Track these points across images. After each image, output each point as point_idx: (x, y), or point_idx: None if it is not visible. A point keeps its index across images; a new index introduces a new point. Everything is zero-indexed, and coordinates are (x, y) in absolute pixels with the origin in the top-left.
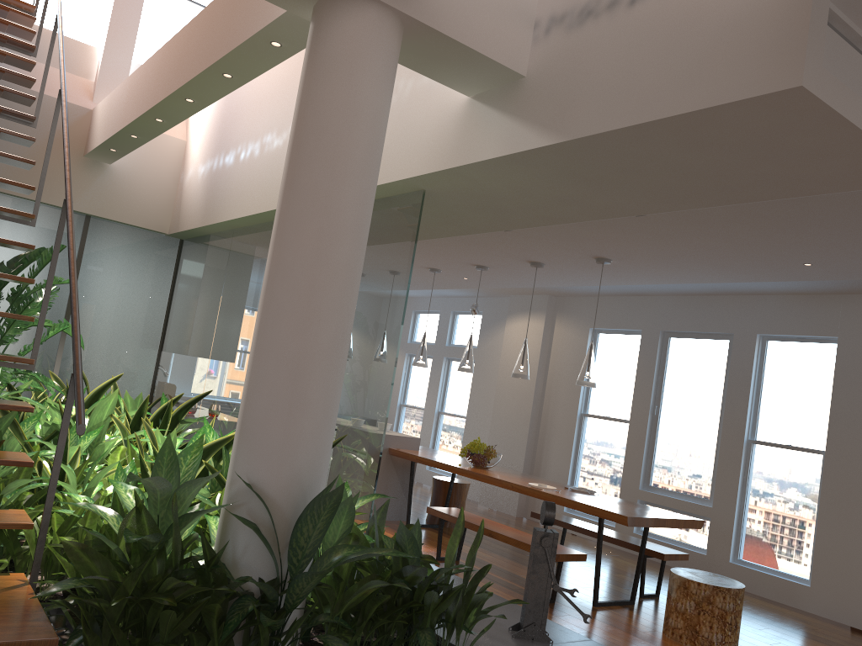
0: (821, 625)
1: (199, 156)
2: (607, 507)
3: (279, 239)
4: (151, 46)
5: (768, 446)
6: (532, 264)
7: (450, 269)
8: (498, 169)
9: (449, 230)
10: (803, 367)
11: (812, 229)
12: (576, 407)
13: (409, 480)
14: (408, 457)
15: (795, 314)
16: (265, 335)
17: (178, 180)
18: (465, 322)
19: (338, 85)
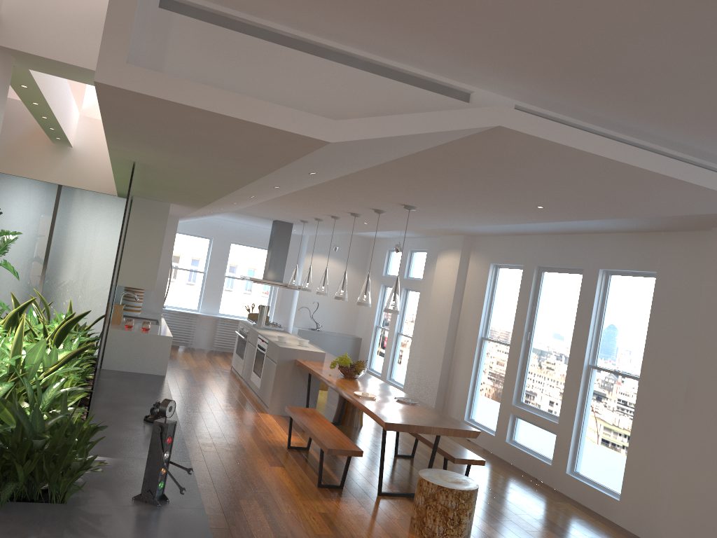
0: (609, 535)
1: None
2: (387, 414)
3: None
4: None
5: (603, 371)
6: (374, 211)
7: (343, 216)
8: (127, 146)
9: (216, 188)
10: (634, 299)
11: (479, 177)
12: (477, 331)
13: (307, 385)
14: (303, 367)
15: (628, 250)
16: None
17: None
18: (418, 258)
19: None
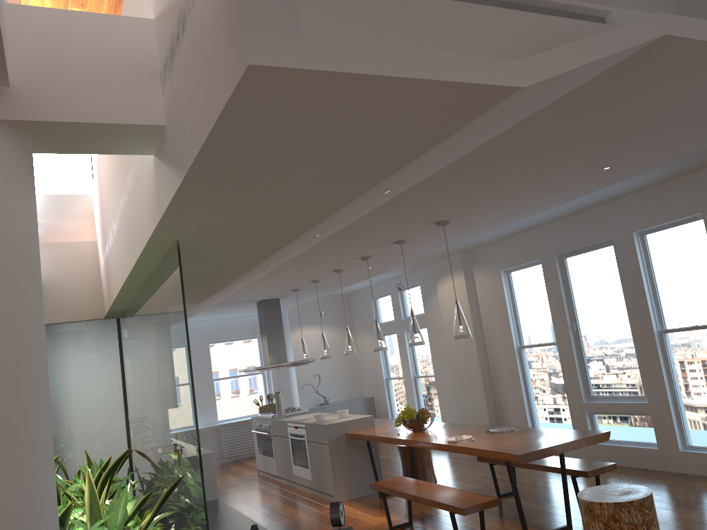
0: None
1: (101, 250)
2: (507, 447)
3: None
4: (72, 173)
5: (678, 331)
6: (395, 244)
7: (348, 266)
8: (190, 210)
9: (255, 255)
10: (683, 249)
11: (566, 142)
12: (511, 343)
13: (369, 456)
14: (360, 437)
15: (658, 203)
16: None
17: (99, 273)
18: (411, 295)
19: None
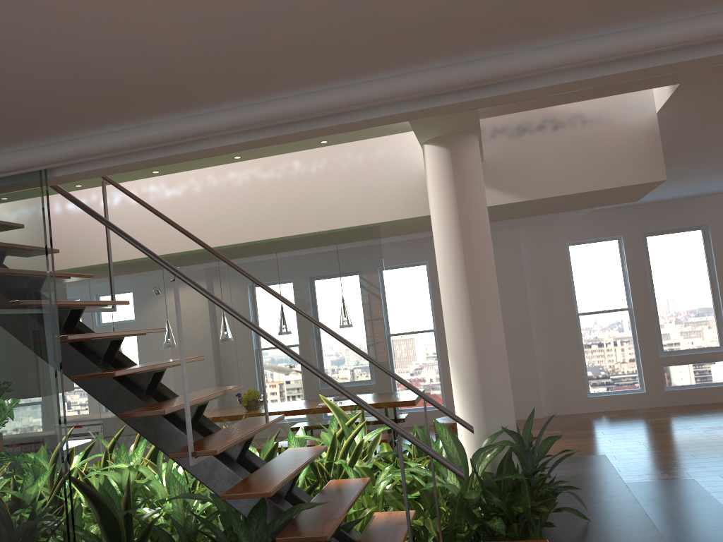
0: None
1: None
2: None
3: (472, 284)
4: None
5: (400, 335)
6: None
7: None
8: None
9: None
10: (409, 282)
11: None
12: None
13: None
14: None
15: (399, 251)
16: (483, 343)
17: None
18: None
19: (478, 187)
